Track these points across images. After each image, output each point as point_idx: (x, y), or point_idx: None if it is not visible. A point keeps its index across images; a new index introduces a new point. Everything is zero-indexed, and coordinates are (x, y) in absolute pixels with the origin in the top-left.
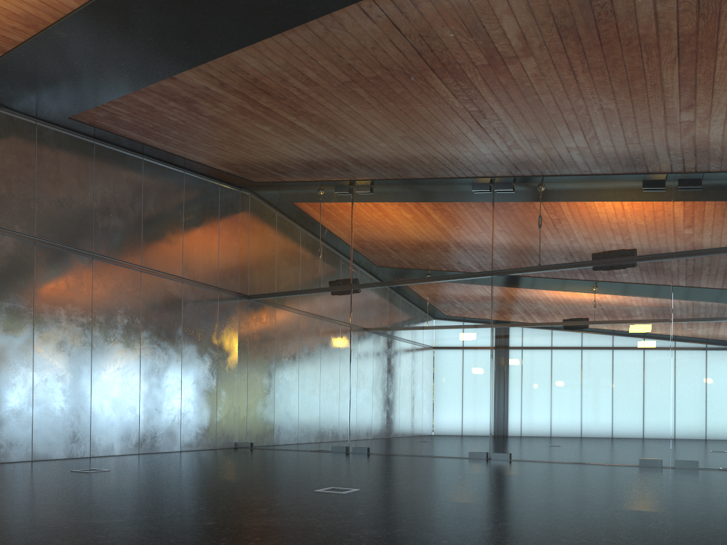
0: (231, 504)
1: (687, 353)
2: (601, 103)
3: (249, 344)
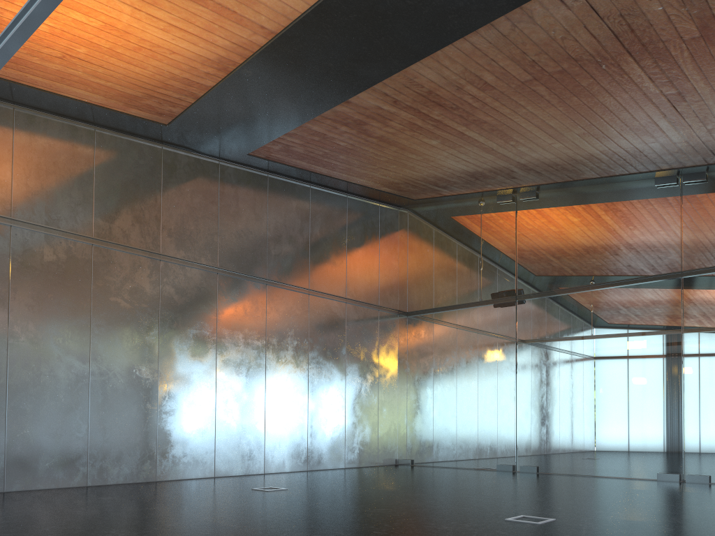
0: (423, 534)
1: None
2: None
3: (409, 361)
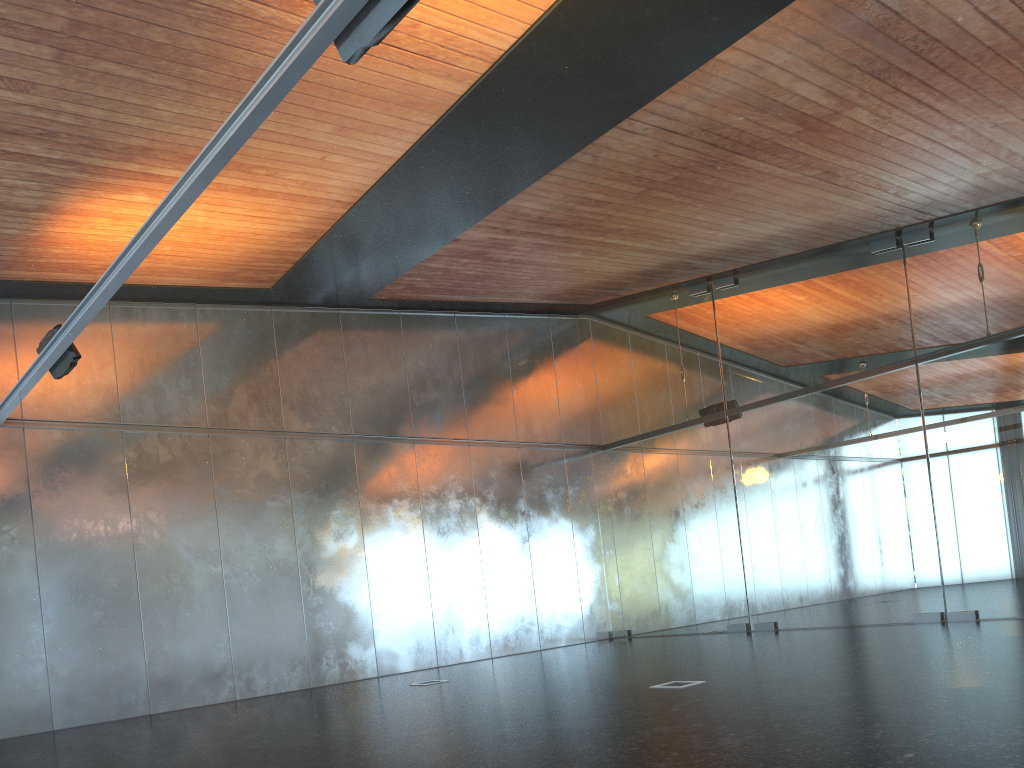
0: (543, 709)
1: None
2: (992, 120)
3: (610, 507)
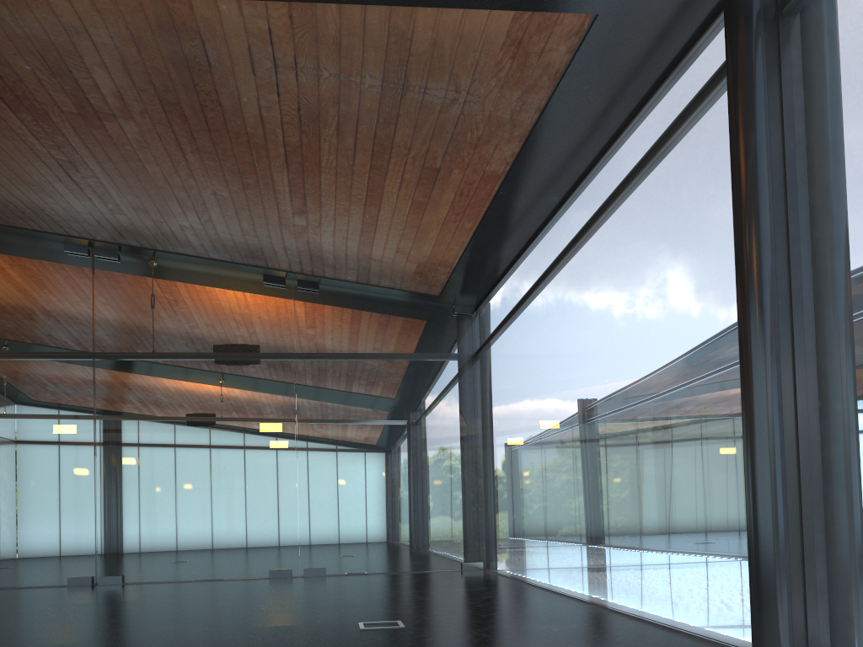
0: None
1: (312, 457)
2: (214, 188)
3: None
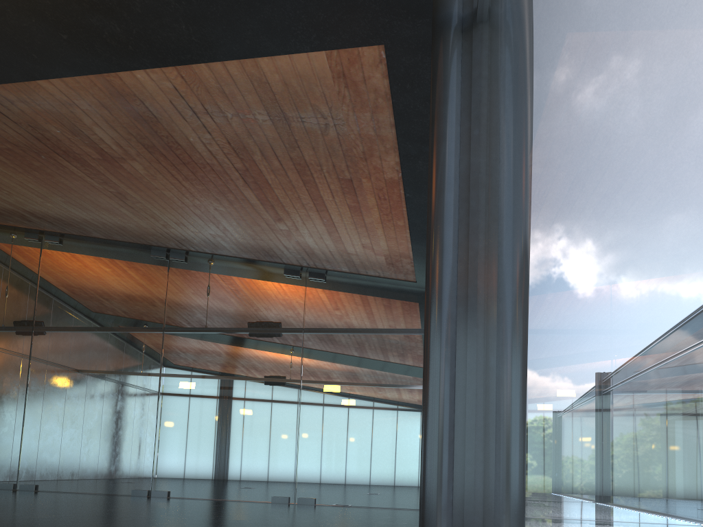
0: None
1: (311, 409)
2: (214, 205)
3: None
